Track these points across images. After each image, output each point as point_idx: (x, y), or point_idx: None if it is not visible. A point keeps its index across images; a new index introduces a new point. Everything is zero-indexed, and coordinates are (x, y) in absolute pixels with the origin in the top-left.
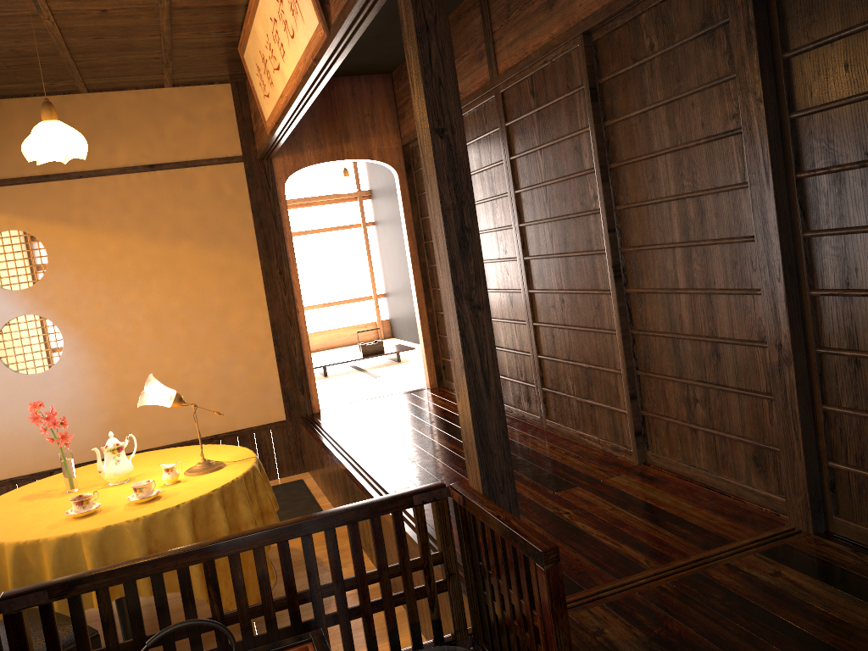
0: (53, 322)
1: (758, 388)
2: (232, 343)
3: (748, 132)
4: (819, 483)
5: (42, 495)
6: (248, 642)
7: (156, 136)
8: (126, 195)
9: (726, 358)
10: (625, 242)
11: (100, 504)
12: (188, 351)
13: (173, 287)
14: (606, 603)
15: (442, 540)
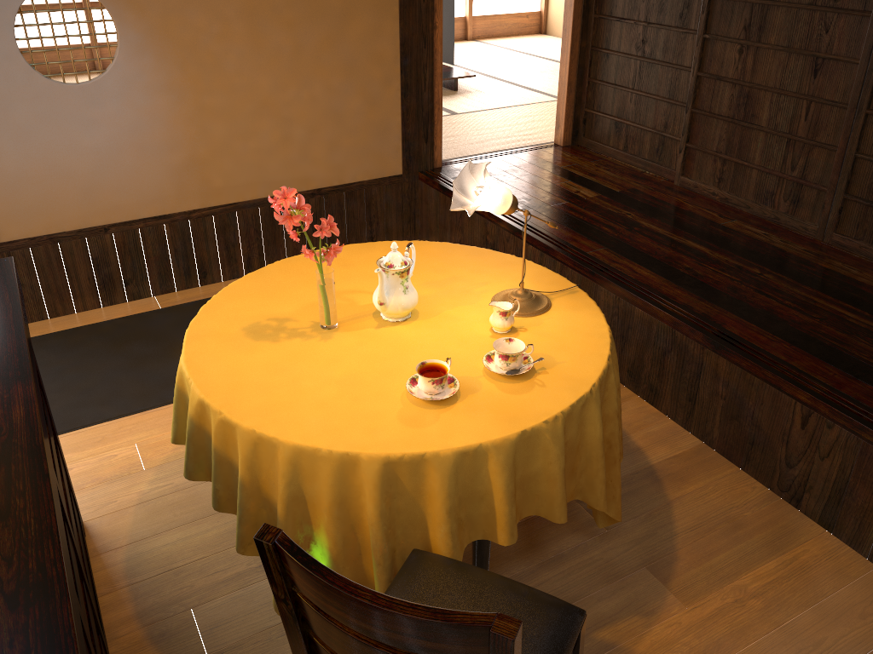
0: (103, 3)
1: None
2: (349, 65)
3: None
4: None
5: (281, 330)
6: None
7: None
8: None
9: None
10: None
11: (453, 378)
12: (293, 70)
13: None
14: None
15: None
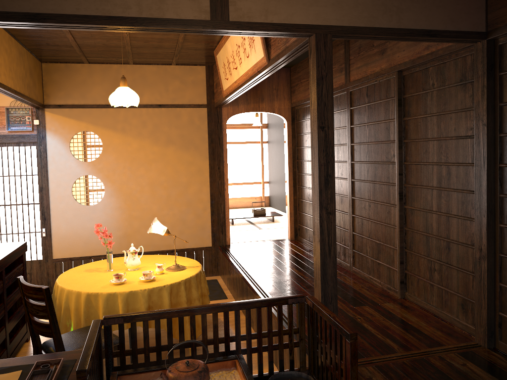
0: (101, 180)
1: (467, 269)
2: (189, 202)
3: (477, 139)
4: (493, 322)
5: (95, 270)
6: (205, 355)
7: (164, 89)
8: (145, 119)
9: (453, 251)
10: (407, 181)
11: (126, 279)
12: (166, 203)
13: (162, 169)
14: (375, 366)
15: (299, 322)
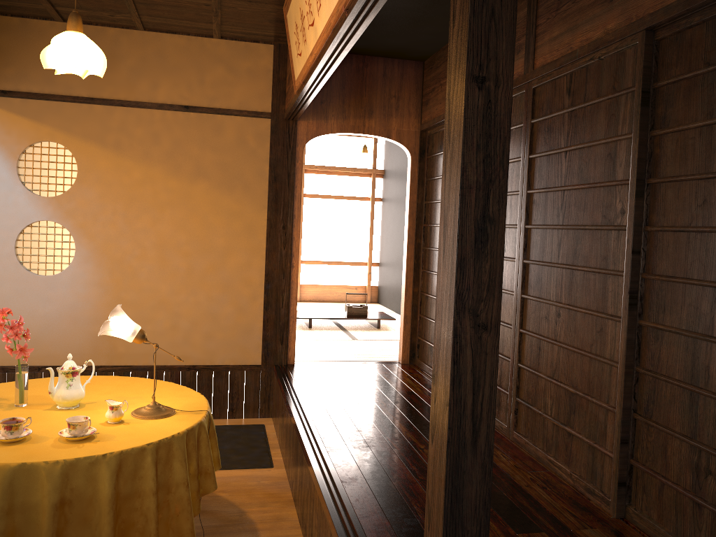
0: (70, 232)
1: None
2: (226, 284)
3: None
4: None
5: None
6: None
7: (197, 80)
8: (159, 129)
9: None
10: (649, 268)
11: (30, 432)
12: (185, 282)
13: (183, 221)
14: None
15: None
